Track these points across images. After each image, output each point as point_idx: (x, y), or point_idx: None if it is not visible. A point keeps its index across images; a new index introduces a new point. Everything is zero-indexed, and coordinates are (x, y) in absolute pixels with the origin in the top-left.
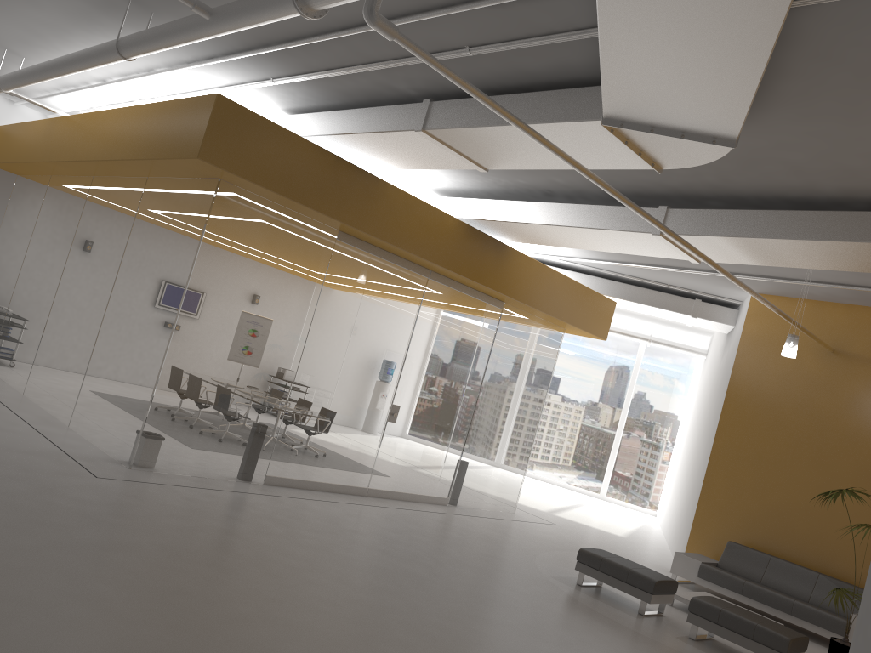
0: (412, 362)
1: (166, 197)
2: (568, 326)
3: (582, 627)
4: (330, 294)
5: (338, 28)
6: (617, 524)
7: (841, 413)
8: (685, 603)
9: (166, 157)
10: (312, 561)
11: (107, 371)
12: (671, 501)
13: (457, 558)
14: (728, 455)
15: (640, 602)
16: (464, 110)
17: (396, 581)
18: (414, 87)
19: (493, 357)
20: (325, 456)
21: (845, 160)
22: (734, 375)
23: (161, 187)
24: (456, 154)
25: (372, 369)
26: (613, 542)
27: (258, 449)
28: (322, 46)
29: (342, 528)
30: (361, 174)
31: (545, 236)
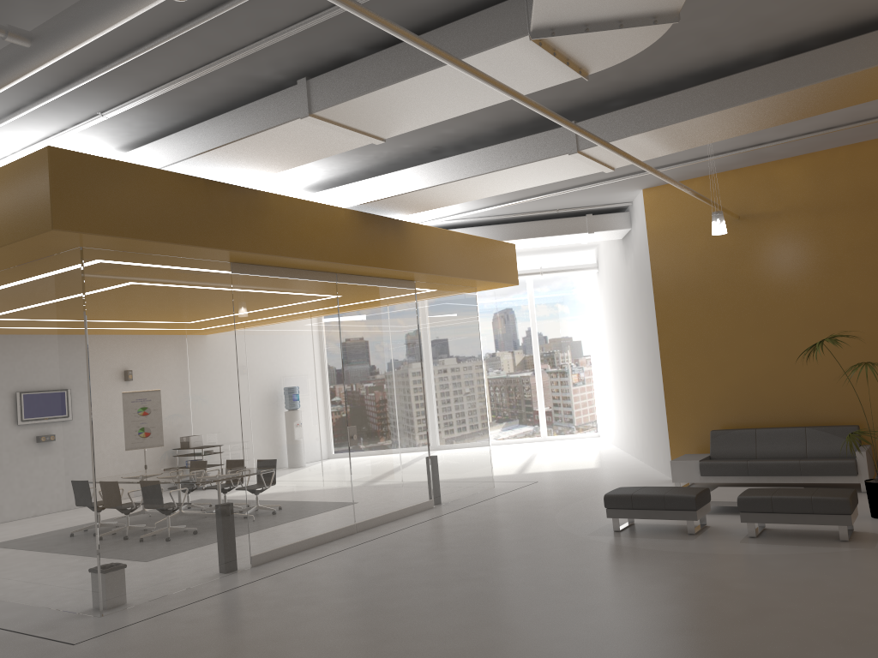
0: (352, 375)
1: (15, 292)
2: (481, 284)
3: (664, 572)
4: (246, 335)
5: (184, 20)
6: (580, 458)
7: (767, 273)
8: (716, 505)
9: (6, 243)
10: (377, 629)
11: (21, 517)
12: (618, 416)
13: (496, 556)
14: (677, 351)
15: (677, 523)
16: (354, 76)
17: (471, 609)
18: (282, 69)
19: (424, 340)
20: (302, 509)
21: (761, 10)
22: (655, 273)
23: (3, 283)
24: (349, 132)
25: (316, 398)
26: (596, 476)
27: (232, 532)
28: (164, 50)
29: (368, 578)
30: (238, 191)
31: (446, 196)
